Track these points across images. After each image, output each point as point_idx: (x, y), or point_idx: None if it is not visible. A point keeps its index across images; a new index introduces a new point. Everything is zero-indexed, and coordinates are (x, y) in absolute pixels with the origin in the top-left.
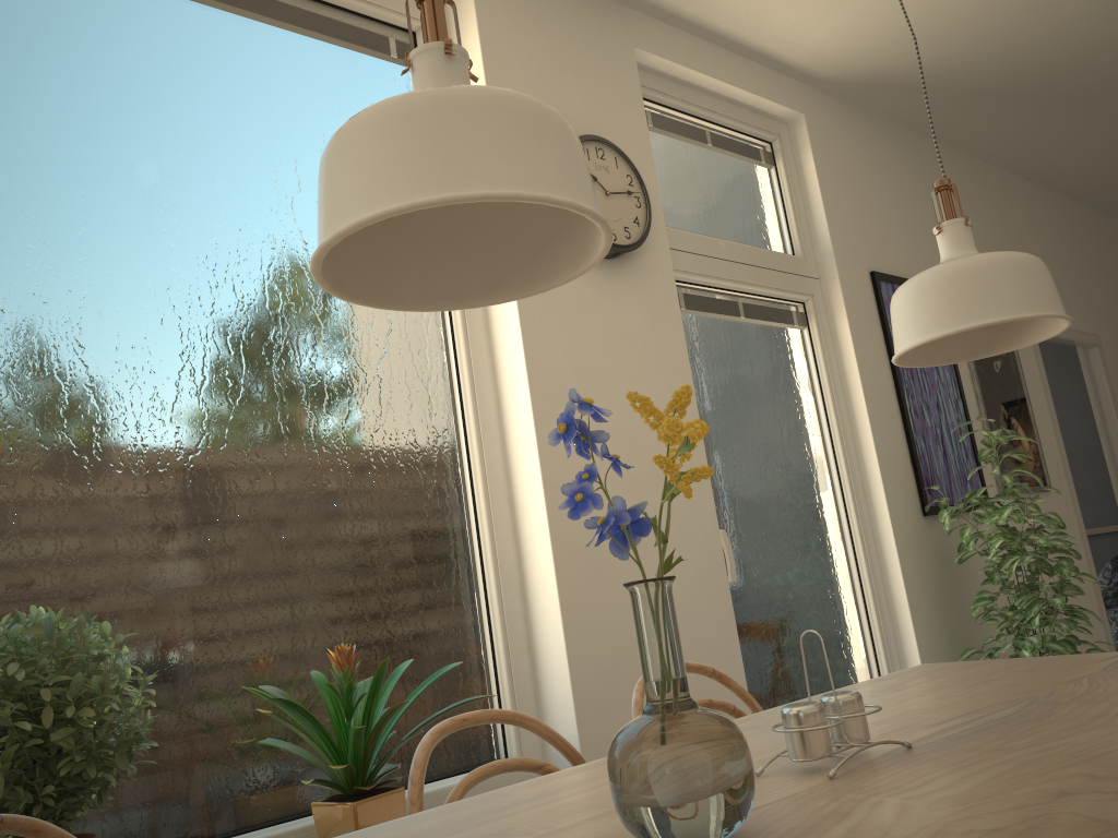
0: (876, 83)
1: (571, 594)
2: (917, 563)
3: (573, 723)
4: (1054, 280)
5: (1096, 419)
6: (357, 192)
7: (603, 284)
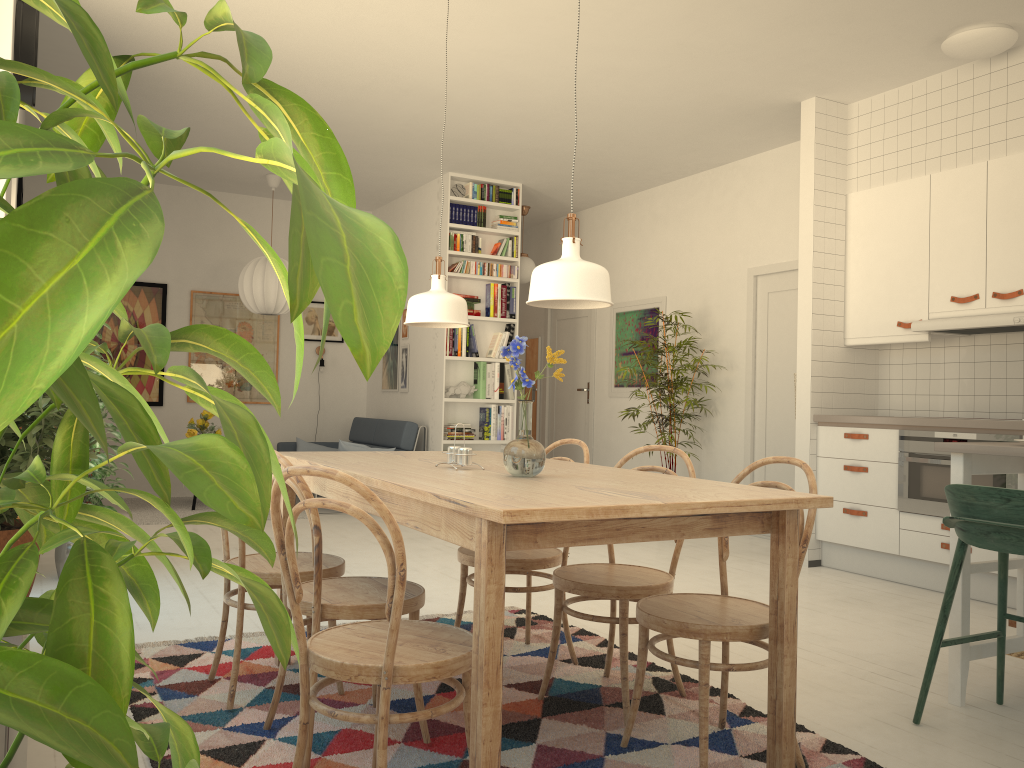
0: None
1: None
2: None
3: None
4: None
5: None
6: (600, 291)
7: None
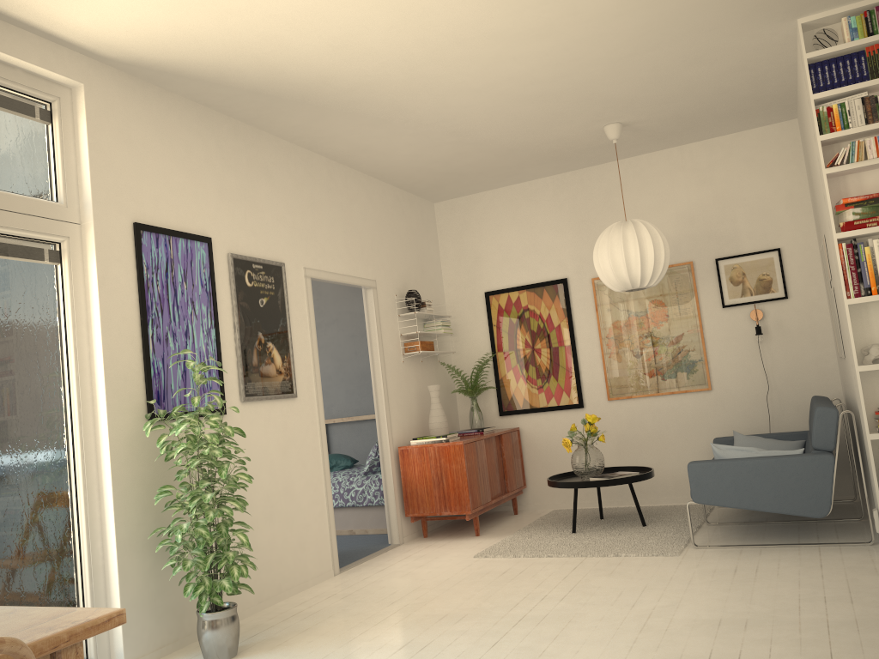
0: (160, 69)
1: None
2: (132, 460)
3: None
4: (341, 238)
5: (368, 341)
6: None
7: None
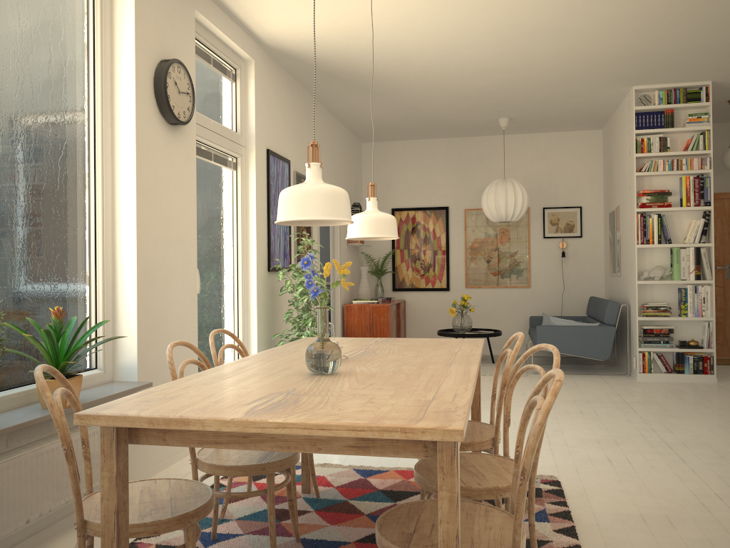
0: (288, 54)
1: (141, 292)
2: (262, 293)
3: (135, 352)
4: (329, 164)
5: (330, 233)
6: (312, 210)
7: (169, 138)
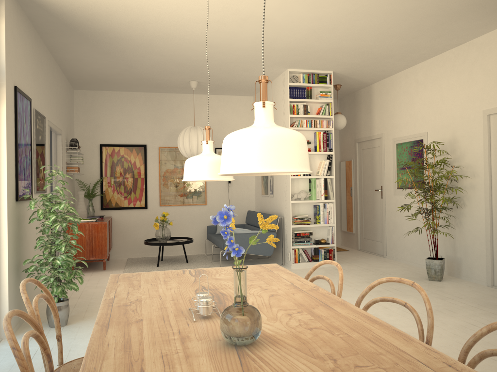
0: (35, 1)
1: None
2: (12, 222)
3: None
4: (55, 105)
5: (53, 163)
6: (289, 160)
7: None
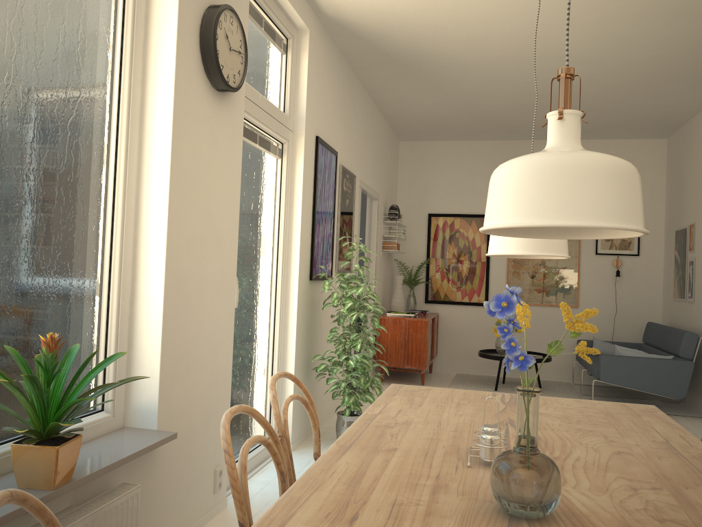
0: (345, 27)
1: (169, 308)
2: (303, 306)
3: (156, 390)
4: (371, 161)
5: (366, 237)
6: (591, 206)
7: (214, 107)
